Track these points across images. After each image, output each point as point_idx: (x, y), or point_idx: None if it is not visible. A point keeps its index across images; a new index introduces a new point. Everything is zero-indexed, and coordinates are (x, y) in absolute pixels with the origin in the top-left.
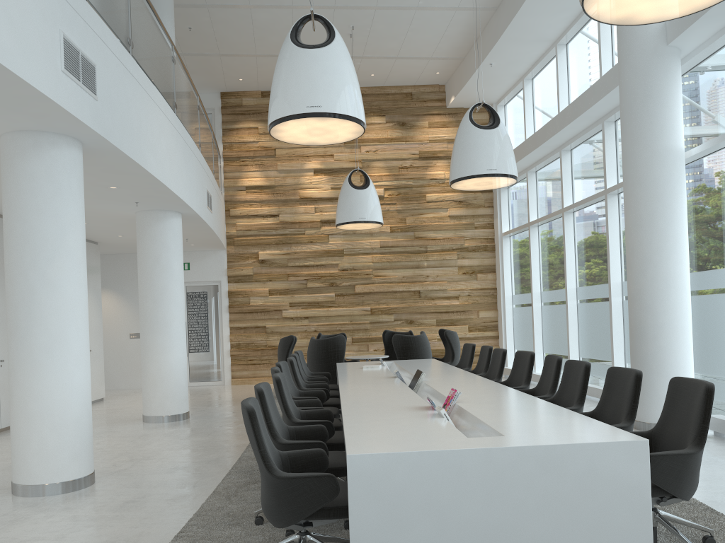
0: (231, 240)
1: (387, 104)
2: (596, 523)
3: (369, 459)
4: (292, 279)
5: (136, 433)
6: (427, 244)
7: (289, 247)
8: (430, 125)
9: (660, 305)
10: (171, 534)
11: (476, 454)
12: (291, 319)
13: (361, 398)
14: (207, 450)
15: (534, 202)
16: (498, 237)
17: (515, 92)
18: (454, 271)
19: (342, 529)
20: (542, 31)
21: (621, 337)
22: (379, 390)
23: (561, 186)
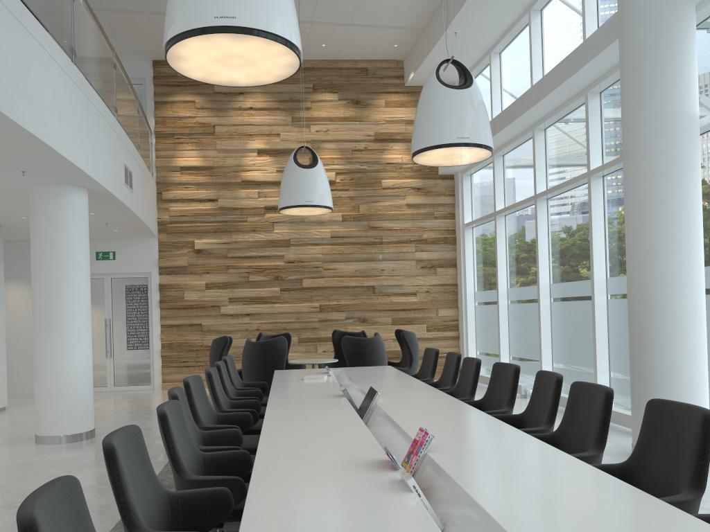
0: (164, 227)
1: (340, 80)
2: None
3: None
4: (232, 272)
5: (16, 461)
6: (383, 235)
7: (229, 236)
8: (386, 104)
9: (671, 307)
10: None
11: None
12: (230, 317)
13: (289, 438)
14: (96, 490)
15: (501, 189)
16: (460, 229)
17: (480, 69)
18: (411, 264)
19: None
20: None
21: (605, 342)
22: (318, 422)
23: (534, 169)
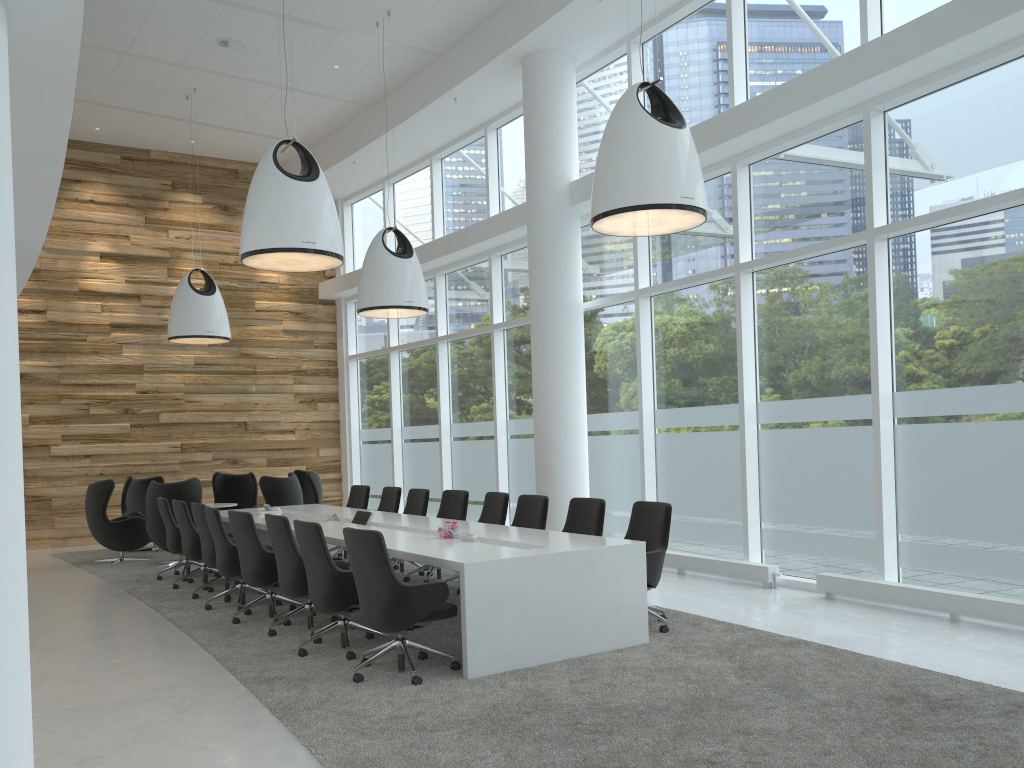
0: None
1: (205, 180)
2: (617, 602)
3: (479, 566)
4: (67, 402)
5: None
6: (257, 364)
7: (62, 358)
8: None
9: (566, 445)
10: (224, 674)
11: (546, 558)
12: (64, 459)
13: None
14: (105, 617)
15: (395, 324)
16: (344, 361)
17: (369, 193)
18: (289, 398)
19: None
20: (421, 142)
21: (506, 477)
22: None
23: (436, 312)
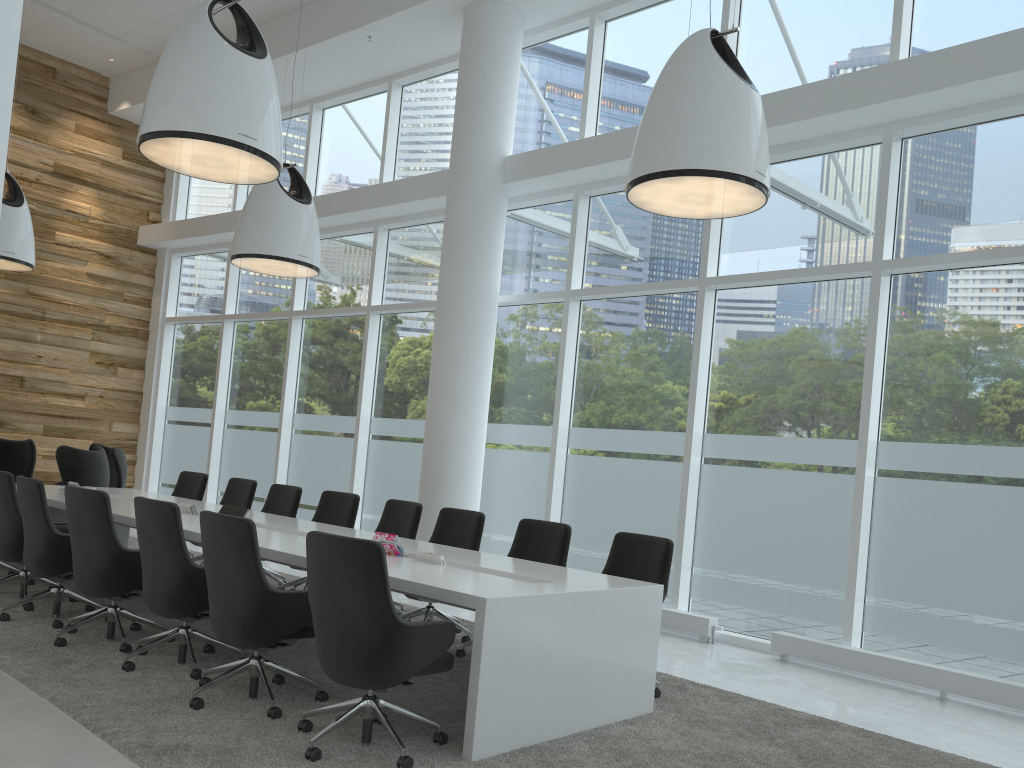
0: None
1: None
2: (630, 659)
3: (502, 603)
4: None
5: None
6: (48, 309)
7: None
8: (78, 129)
9: (464, 455)
10: (84, 735)
11: (571, 598)
12: None
13: None
14: None
15: (234, 289)
16: (159, 322)
17: None
18: (83, 357)
19: (315, 702)
20: (306, 83)
21: (362, 482)
22: None
23: (294, 282)
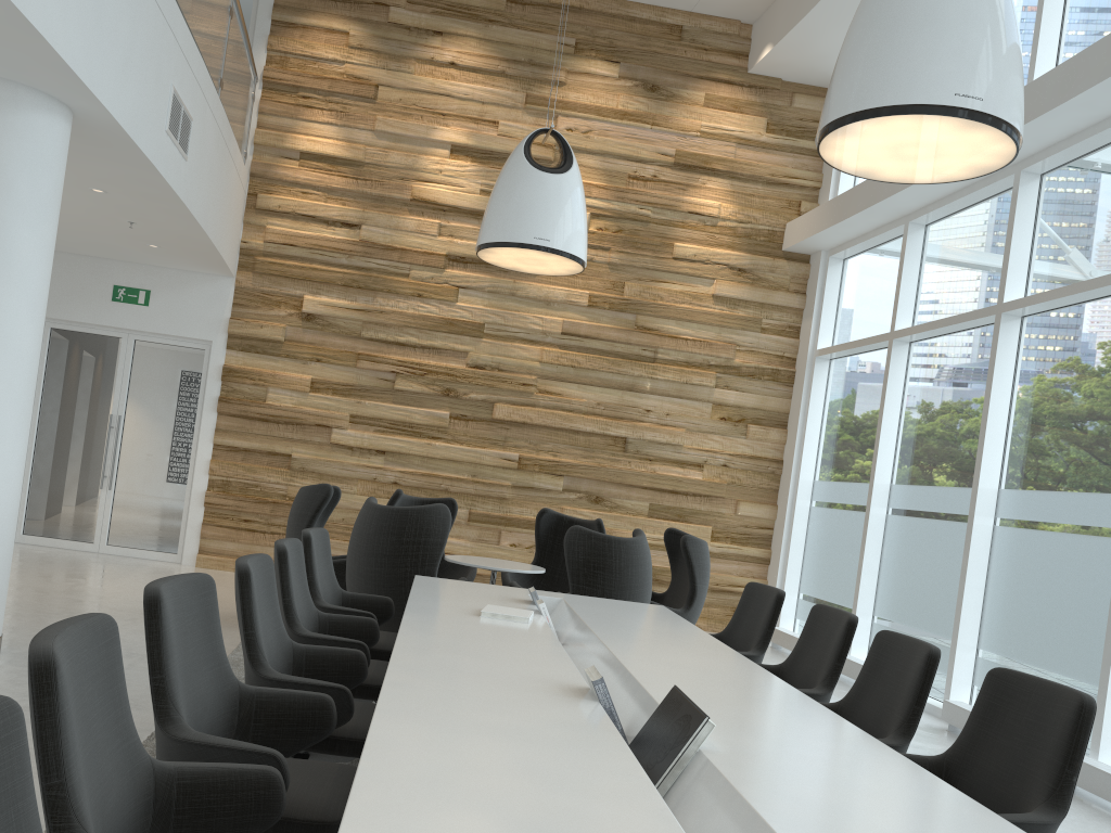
0: (250, 260)
1: (628, 41)
2: None
3: None
4: (366, 366)
5: None
6: (660, 346)
7: (370, 298)
8: (707, 101)
9: None
10: None
11: None
12: (348, 451)
13: None
14: None
15: (911, 290)
16: (807, 358)
17: None
18: (703, 410)
19: None
20: None
21: None
22: (542, 828)
23: (1006, 253)
